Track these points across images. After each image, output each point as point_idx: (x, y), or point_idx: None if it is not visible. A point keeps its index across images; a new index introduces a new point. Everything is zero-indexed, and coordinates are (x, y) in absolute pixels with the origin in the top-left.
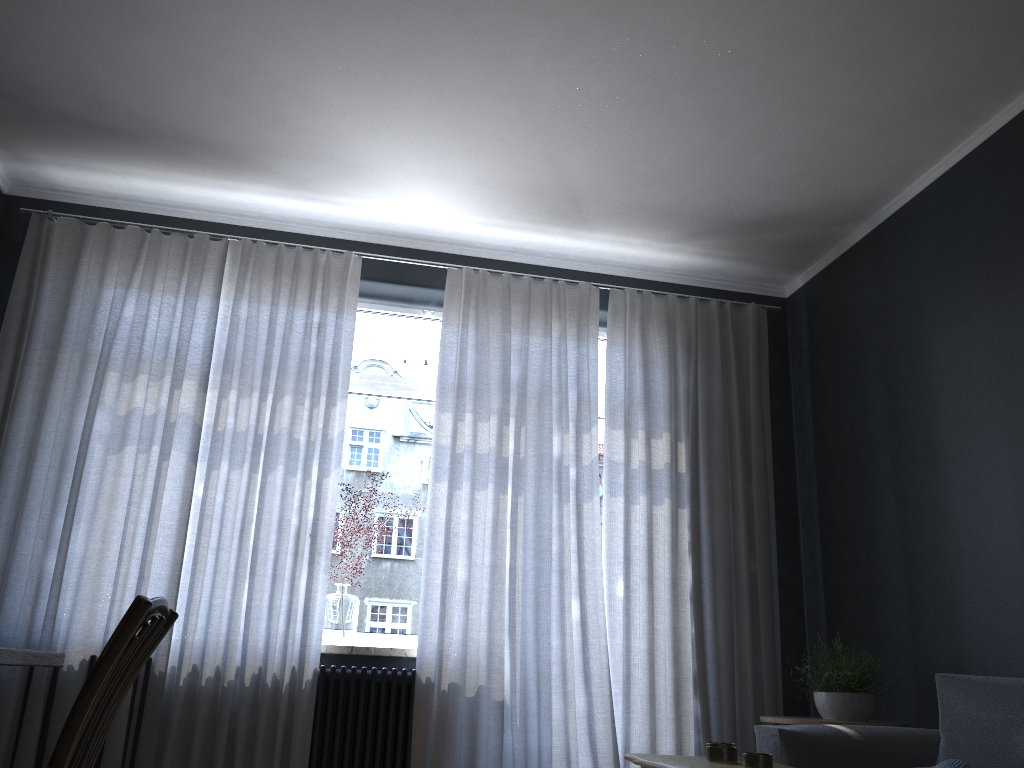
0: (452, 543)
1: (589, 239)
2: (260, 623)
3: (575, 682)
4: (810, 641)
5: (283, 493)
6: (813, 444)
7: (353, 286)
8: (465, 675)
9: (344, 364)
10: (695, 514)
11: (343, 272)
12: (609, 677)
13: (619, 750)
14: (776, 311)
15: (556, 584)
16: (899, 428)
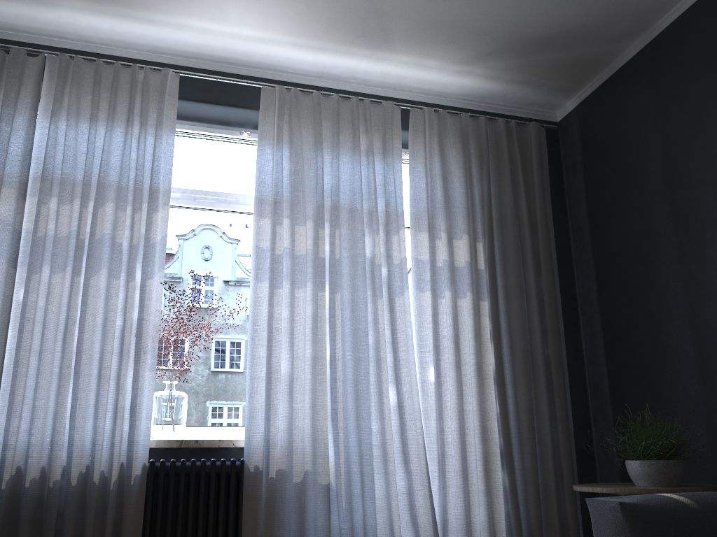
0: (275, 338)
1: (390, 62)
2: (86, 422)
3: (395, 462)
4: (594, 414)
5: (107, 295)
6: (590, 243)
7: (171, 101)
8: (292, 462)
9: (165, 173)
10: (495, 306)
11: (161, 87)
12: (425, 456)
13: (437, 522)
14: (550, 133)
15: (373, 373)
16: (684, 216)
